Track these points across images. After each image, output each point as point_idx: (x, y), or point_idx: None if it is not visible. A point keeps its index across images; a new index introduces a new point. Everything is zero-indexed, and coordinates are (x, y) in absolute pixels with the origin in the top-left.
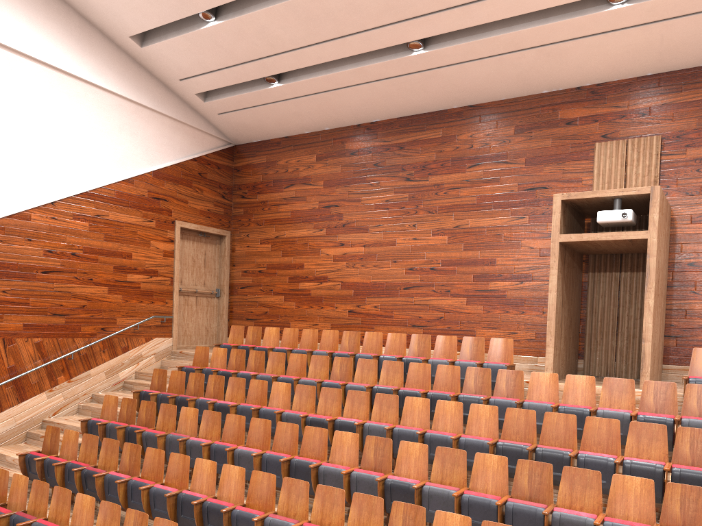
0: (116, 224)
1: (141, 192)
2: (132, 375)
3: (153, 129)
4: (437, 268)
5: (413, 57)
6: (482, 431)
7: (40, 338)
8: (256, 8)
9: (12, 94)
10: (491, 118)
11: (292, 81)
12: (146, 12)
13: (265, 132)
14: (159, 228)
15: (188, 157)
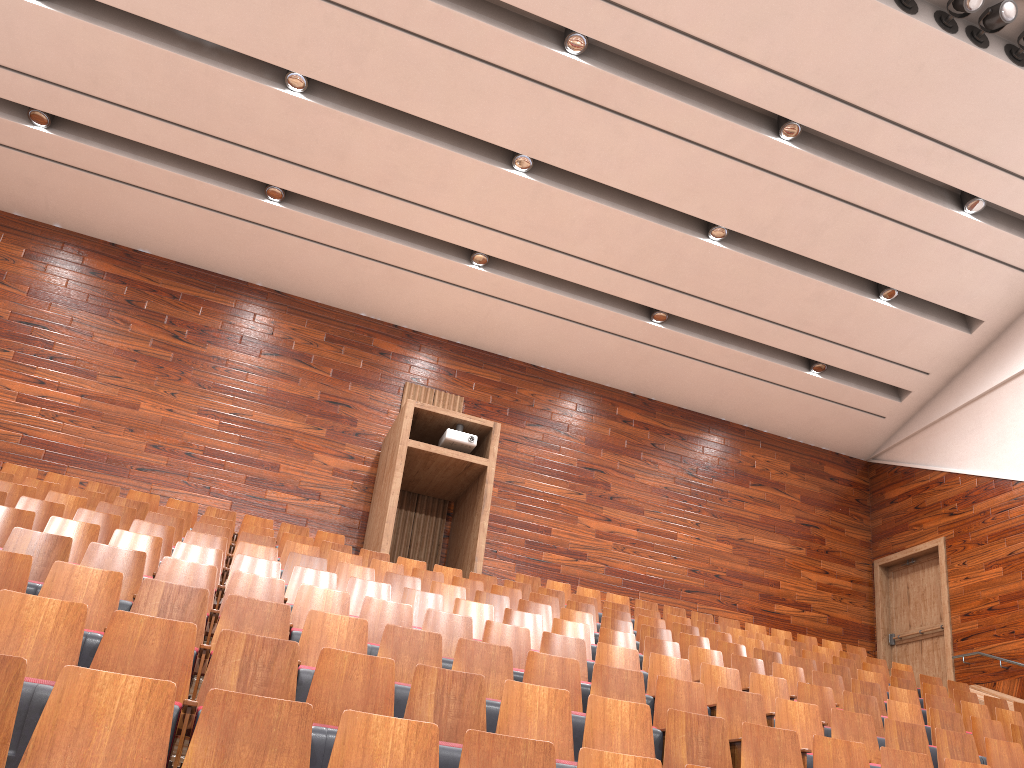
0: None
1: None
2: None
3: None
4: (197, 455)
5: (263, 203)
6: None
7: None
8: (121, 31)
9: None
10: (301, 314)
11: (72, 139)
12: None
13: None
14: None
15: None
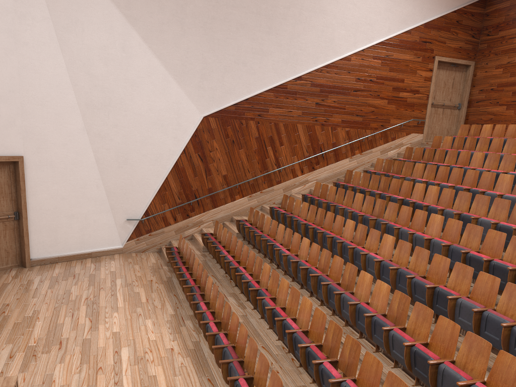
0: (397, 61)
1: (415, 38)
2: (395, 155)
3: None
4: None
5: None
6: None
7: (348, 128)
8: None
9: None
10: None
11: None
12: None
13: None
14: (423, 62)
15: (450, 10)
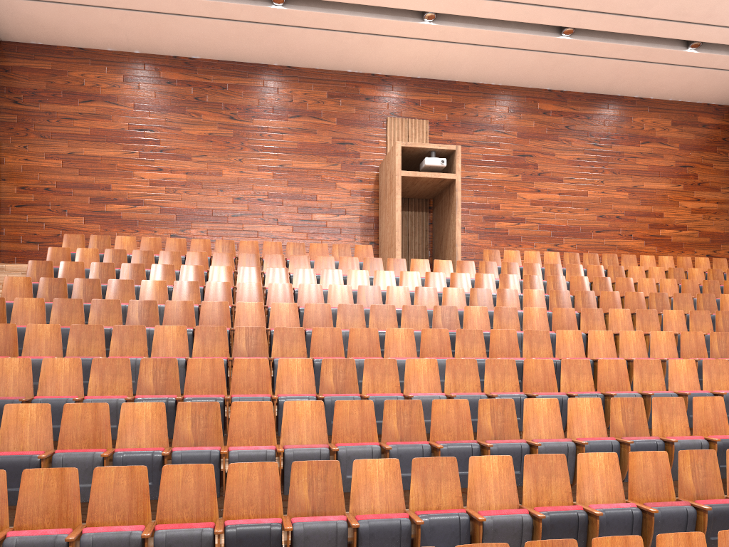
0: None
1: None
2: None
3: None
4: (264, 199)
5: (271, 9)
6: (410, 290)
7: None
8: None
9: None
10: (307, 81)
11: None
12: None
13: (57, 36)
14: None
15: None
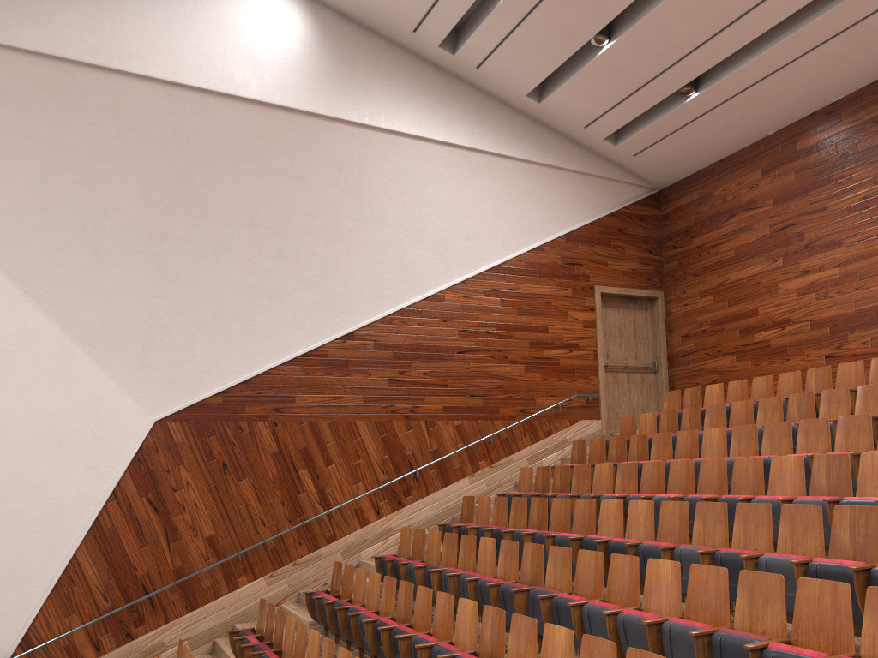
0: (529, 297)
1: (553, 259)
2: (557, 462)
3: (561, 188)
4: None
5: None
6: None
7: (459, 420)
8: (651, 8)
9: (420, 180)
10: None
11: (712, 84)
12: (537, 61)
13: (693, 162)
14: (576, 296)
15: (603, 213)
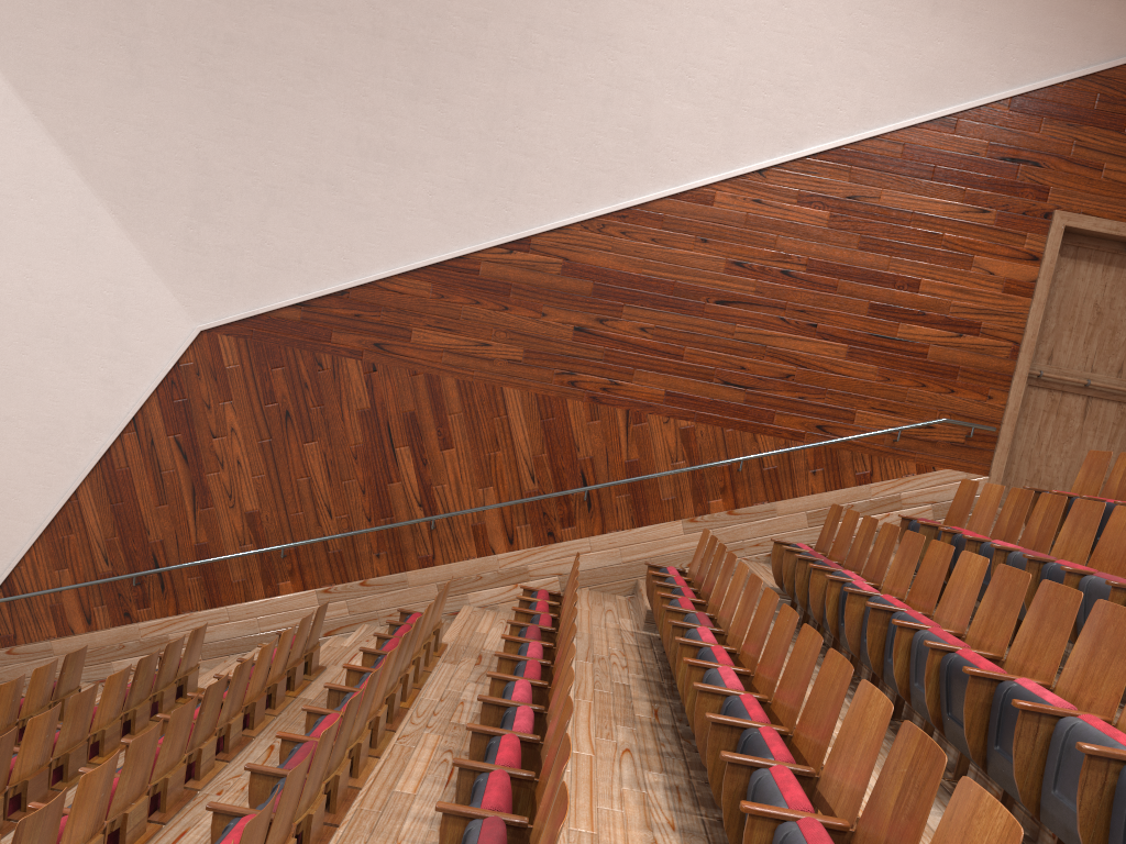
0: (894, 217)
1: (971, 146)
2: None
3: None
4: None
5: None
6: None
7: (690, 422)
8: None
9: None
10: None
11: None
12: None
13: None
14: (1003, 228)
15: (1125, 57)
